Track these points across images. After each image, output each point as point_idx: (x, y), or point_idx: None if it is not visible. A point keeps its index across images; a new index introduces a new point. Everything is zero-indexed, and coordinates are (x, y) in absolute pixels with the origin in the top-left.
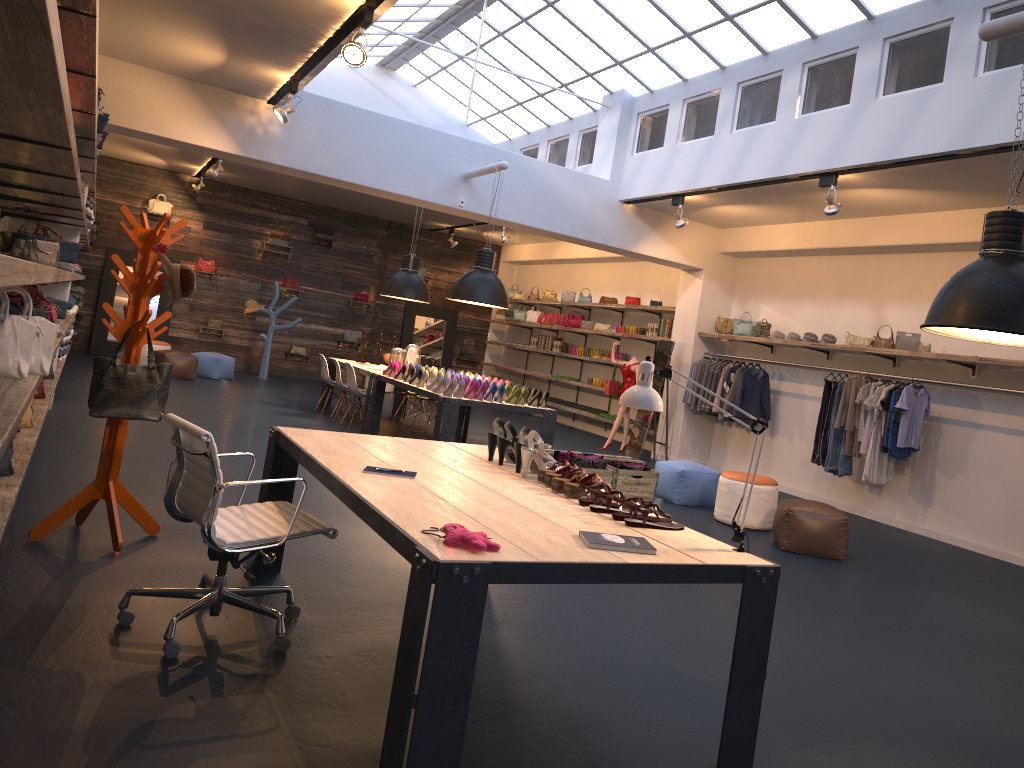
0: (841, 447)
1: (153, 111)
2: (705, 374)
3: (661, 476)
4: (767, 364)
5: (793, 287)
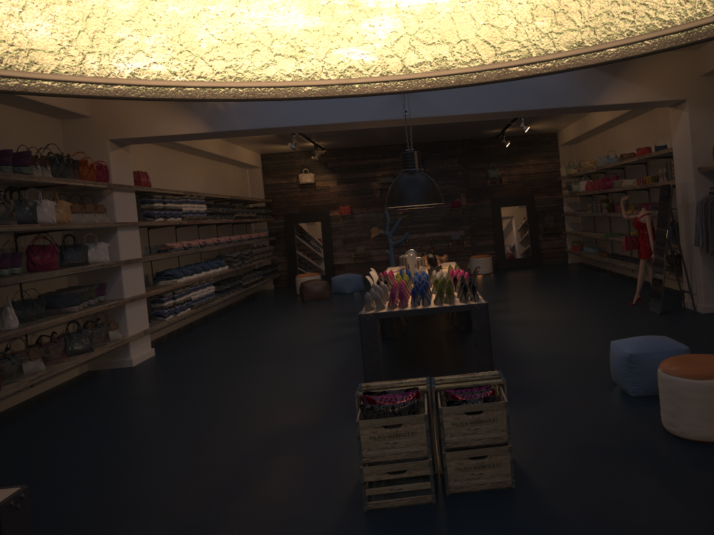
0: None
1: (141, 118)
2: (709, 212)
3: (612, 361)
4: None
5: None
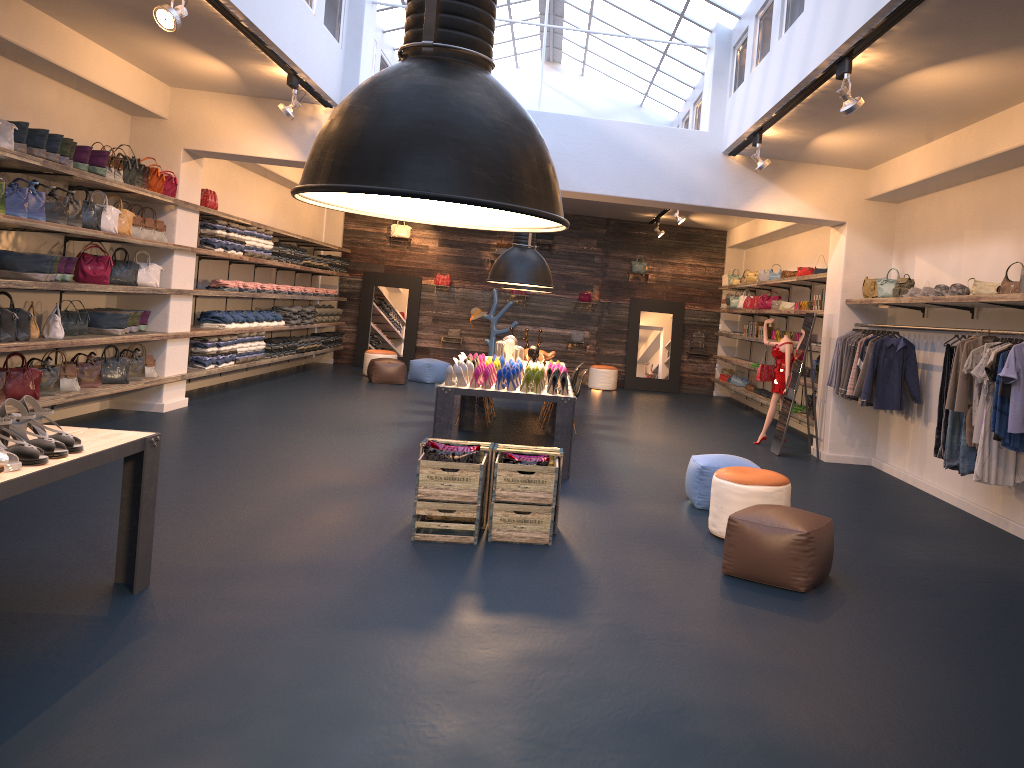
0: (962, 435)
1: (225, 132)
2: (845, 349)
3: (687, 473)
4: (921, 332)
5: (942, 229)
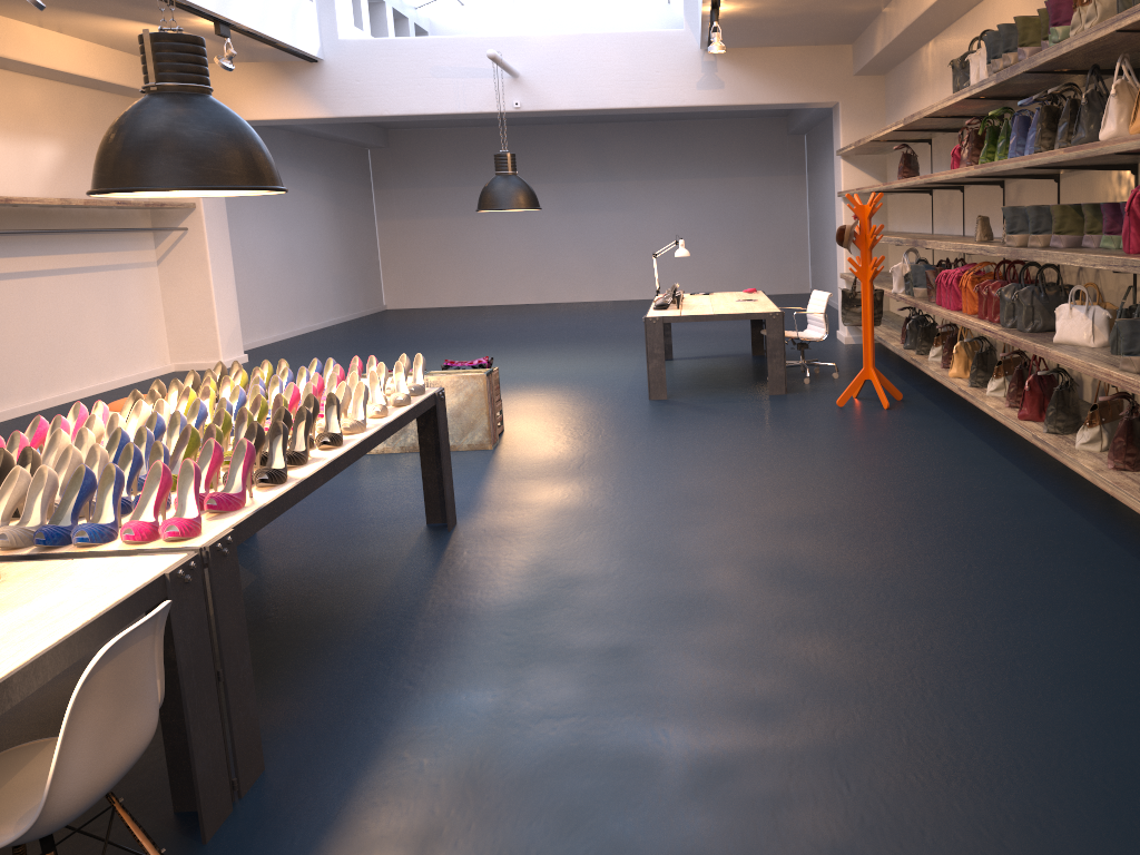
0: None
1: None
2: None
3: None
4: None
5: None
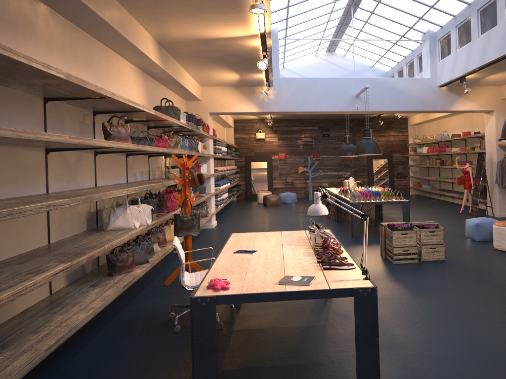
0: None
1: (226, 103)
2: (504, 166)
3: (467, 227)
4: None
5: None
